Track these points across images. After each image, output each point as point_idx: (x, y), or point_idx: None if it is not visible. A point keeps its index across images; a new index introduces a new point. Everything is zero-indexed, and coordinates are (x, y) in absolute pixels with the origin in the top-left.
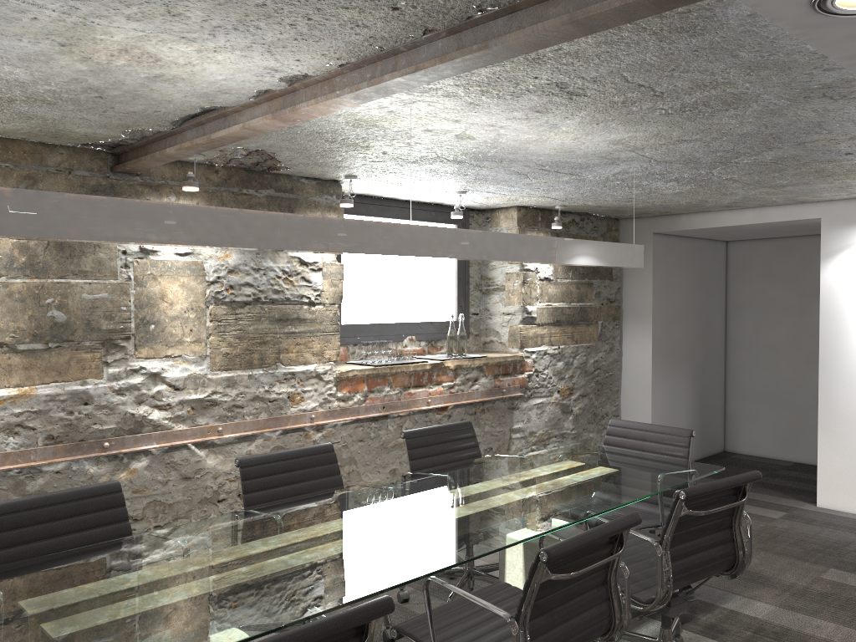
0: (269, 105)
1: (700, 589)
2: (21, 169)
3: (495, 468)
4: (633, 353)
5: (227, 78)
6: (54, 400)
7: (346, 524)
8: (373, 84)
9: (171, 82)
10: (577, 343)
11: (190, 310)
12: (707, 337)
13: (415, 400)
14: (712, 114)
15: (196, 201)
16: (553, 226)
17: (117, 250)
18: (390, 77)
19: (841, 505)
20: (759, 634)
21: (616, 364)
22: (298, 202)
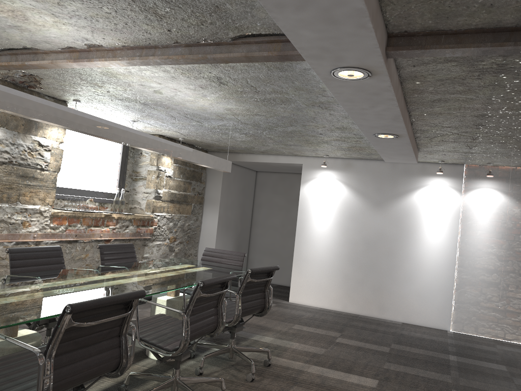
0: (70, 55)
1: (240, 332)
2: None
3: (151, 265)
4: (207, 222)
5: (57, 36)
6: None
7: (85, 280)
8: (142, 59)
9: (21, 31)
10: (180, 214)
11: None
12: (243, 218)
13: (93, 234)
14: (274, 105)
15: None
16: None
17: None
18: (153, 58)
19: (299, 301)
20: (268, 347)
21: (198, 228)
22: None
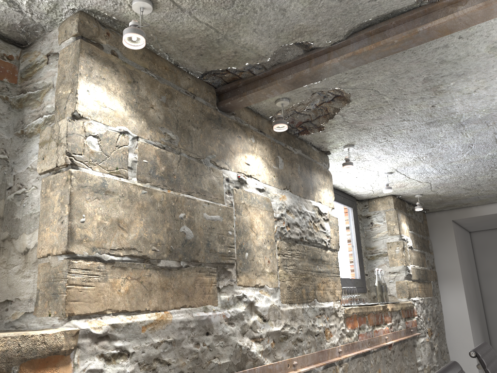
0: None
1: None
2: (162, 82)
3: None
4: (450, 304)
5: None
6: (185, 328)
7: None
8: None
9: None
10: (427, 296)
11: (267, 242)
12: (477, 294)
13: (380, 337)
14: None
15: (264, 147)
16: (417, 208)
17: (222, 176)
18: None
19: None
20: None
21: (441, 313)
22: (312, 164)
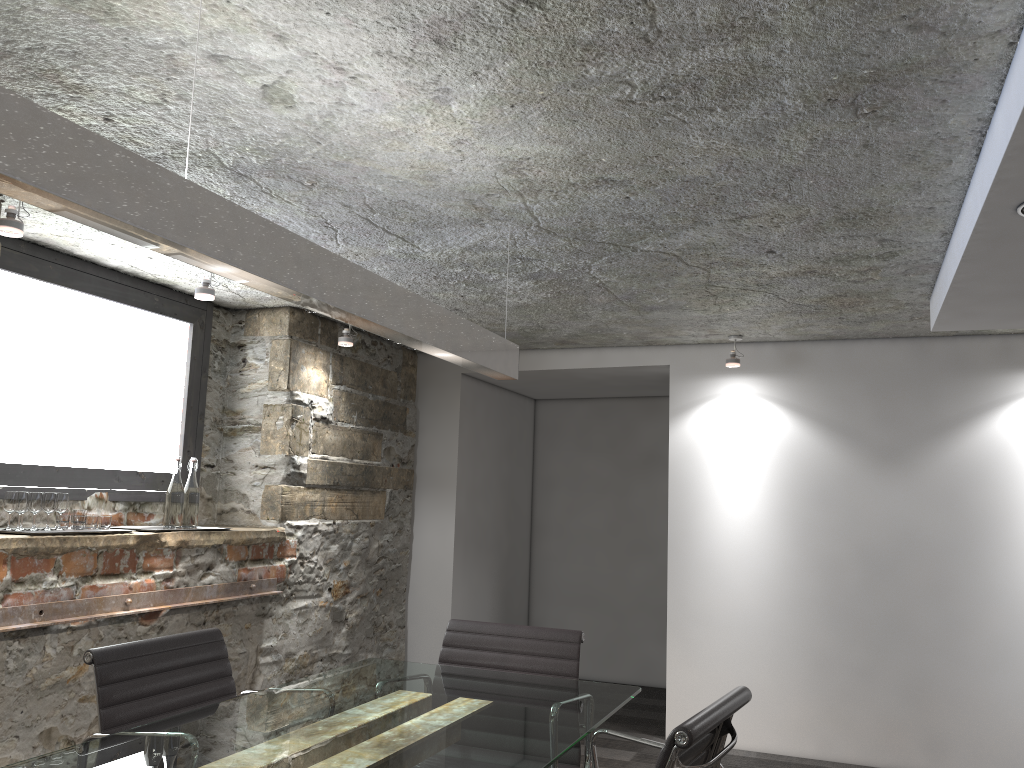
0: None
1: None
2: None
3: (280, 712)
4: (428, 536)
5: None
6: None
7: None
8: None
9: None
10: (358, 519)
11: None
12: (513, 519)
13: (102, 600)
14: (685, 119)
15: None
16: (342, 341)
17: None
18: None
19: None
20: None
21: (405, 552)
22: None
